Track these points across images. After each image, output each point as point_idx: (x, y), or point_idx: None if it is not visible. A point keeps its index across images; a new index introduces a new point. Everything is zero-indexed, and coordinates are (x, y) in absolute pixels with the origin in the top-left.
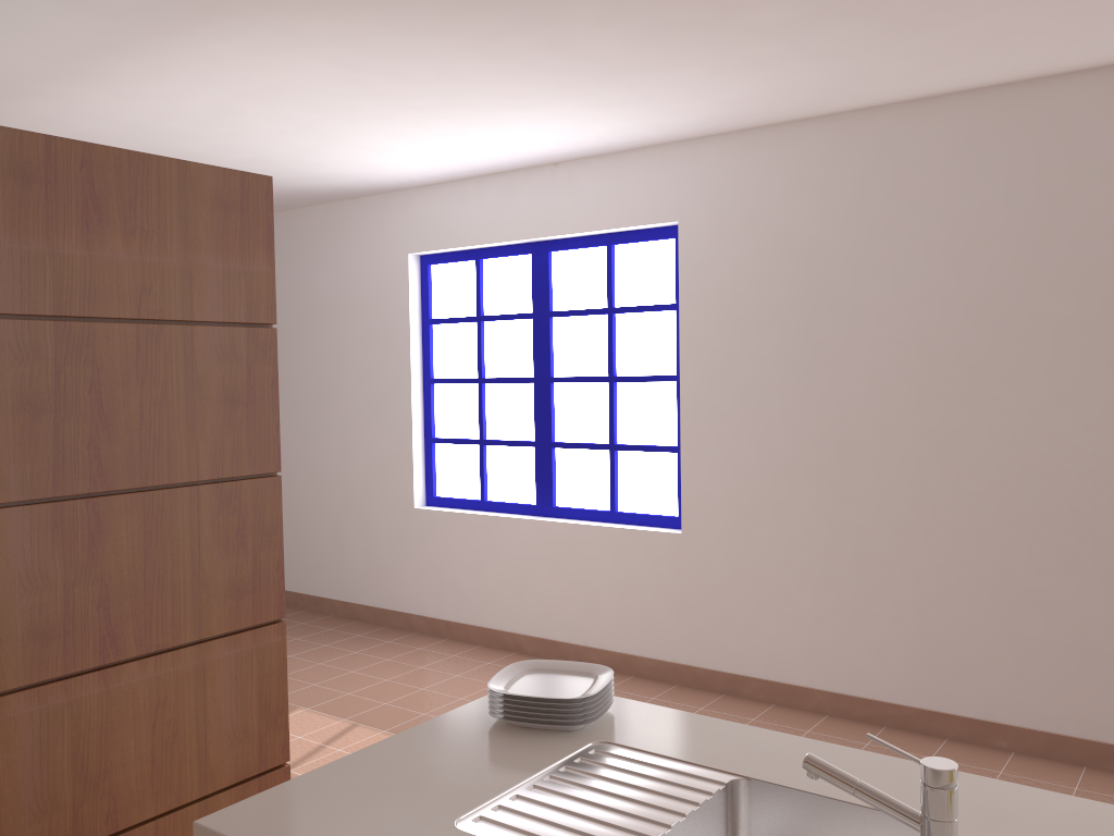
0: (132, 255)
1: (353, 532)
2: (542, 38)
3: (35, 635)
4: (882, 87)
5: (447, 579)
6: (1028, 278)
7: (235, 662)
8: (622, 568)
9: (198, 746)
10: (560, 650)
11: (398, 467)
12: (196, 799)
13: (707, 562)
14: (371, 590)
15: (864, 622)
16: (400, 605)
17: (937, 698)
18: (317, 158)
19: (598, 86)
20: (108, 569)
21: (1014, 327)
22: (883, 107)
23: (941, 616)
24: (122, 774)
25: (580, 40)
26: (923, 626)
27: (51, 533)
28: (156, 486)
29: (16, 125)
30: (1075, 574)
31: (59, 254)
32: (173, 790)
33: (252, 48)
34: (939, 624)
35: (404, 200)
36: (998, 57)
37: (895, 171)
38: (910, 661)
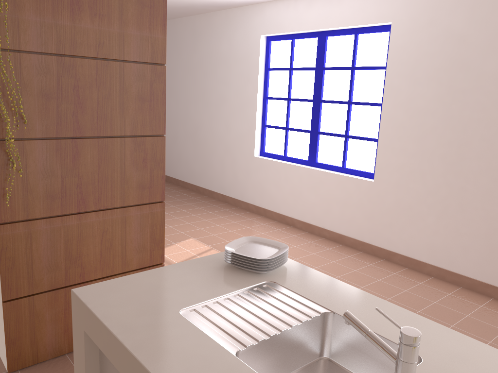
0: (94, 26)
1: (228, 164)
2: None
3: (48, 196)
4: None
5: (265, 190)
6: None
7: (140, 217)
8: (343, 195)
9: (121, 251)
10: (311, 228)
11: (249, 137)
12: (121, 273)
13: (384, 196)
14: (233, 191)
15: (459, 235)
16: (245, 199)
17: (491, 278)
18: None
19: None
20: (81, 171)
21: None
22: None
23: None
24: (87, 258)
25: None
26: (489, 242)
27: (55, 153)
28: (105, 136)
29: None
30: None
31: (59, 24)
32: (110, 268)
33: None
34: None
35: (260, 8)
36: None
37: None
38: (480, 258)
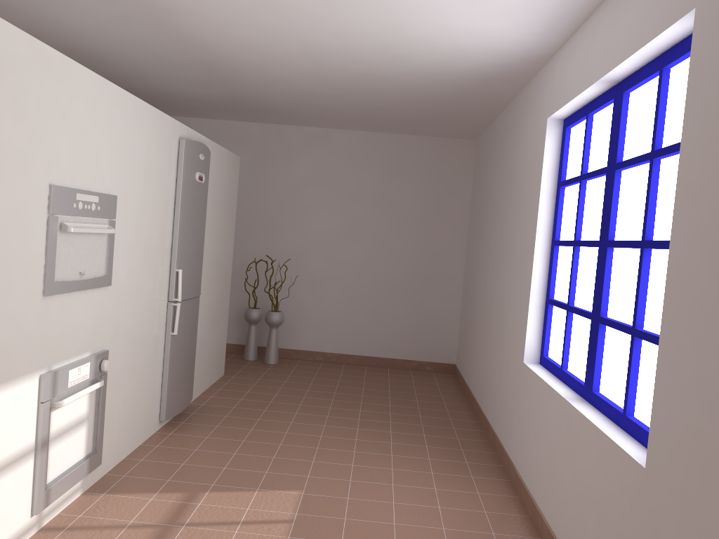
0: None
1: (503, 374)
2: None
3: None
4: None
5: (526, 438)
6: None
7: None
8: (602, 489)
9: None
10: None
11: (522, 322)
12: None
13: (659, 524)
14: (502, 429)
15: None
16: (509, 450)
17: None
18: (411, 32)
19: None
20: None
21: None
22: None
23: None
24: None
25: None
26: None
27: None
28: None
29: (222, 42)
30: None
31: None
32: None
33: None
34: None
35: (551, 67)
36: None
37: None
38: None
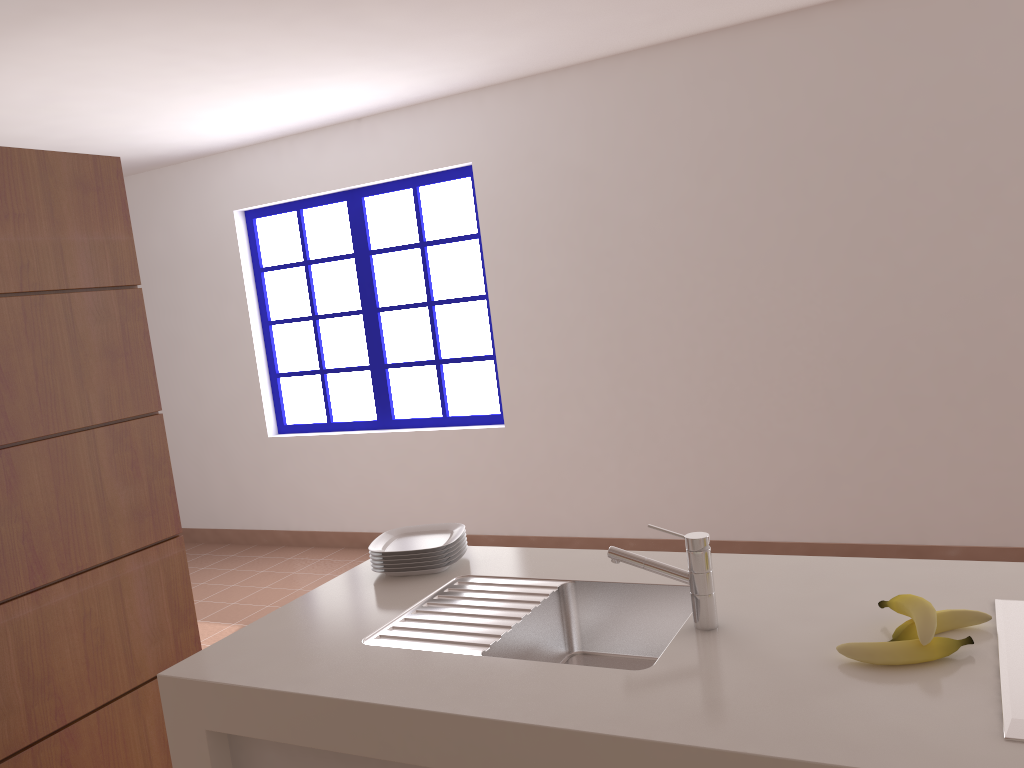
0: (8, 237)
1: (214, 467)
2: (339, 17)
3: None
4: (627, 37)
5: (306, 495)
6: (756, 185)
7: (145, 574)
8: (459, 463)
9: (124, 646)
10: None
11: (249, 403)
12: (127, 691)
13: (529, 448)
14: (238, 515)
15: (659, 478)
16: (266, 524)
17: (721, 530)
18: (139, 131)
19: (391, 52)
20: (26, 508)
21: (749, 226)
22: (630, 52)
23: (718, 465)
24: (63, 677)
25: (372, 17)
26: (705, 474)
27: None
28: (56, 433)
29: None
30: (813, 416)
31: None
32: (108, 685)
33: (79, 41)
34: (717, 471)
35: (223, 162)
36: (714, 8)
37: (645, 106)
38: (698, 504)
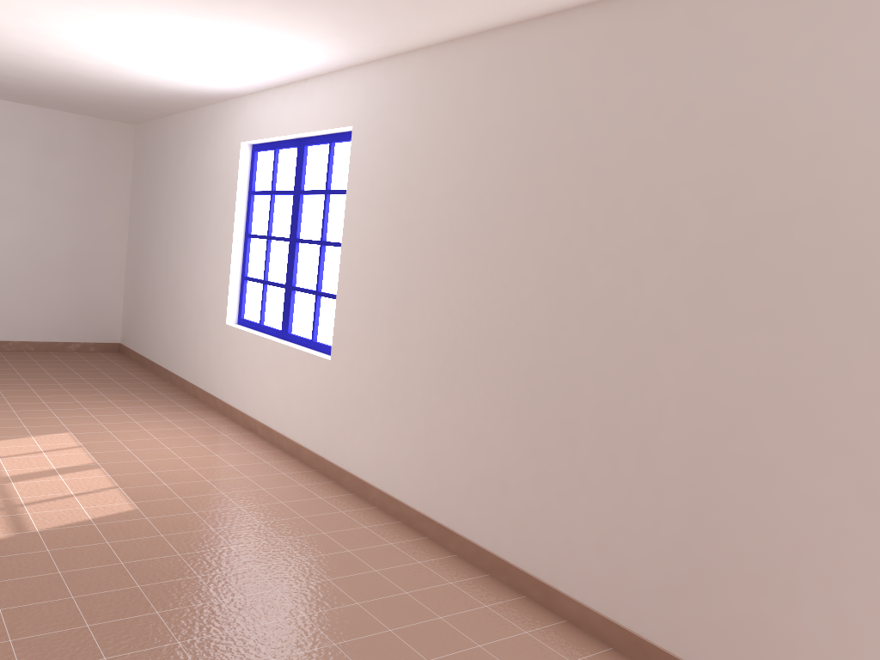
0: None
1: (201, 337)
2: None
3: None
4: (421, 24)
5: (234, 376)
6: (507, 182)
7: None
8: (303, 381)
9: None
10: (272, 435)
11: (222, 294)
12: None
13: (339, 383)
14: (204, 379)
15: (401, 440)
16: (214, 391)
17: (428, 505)
18: (144, 66)
19: (218, 15)
20: None
21: (496, 221)
22: (453, 41)
23: (437, 443)
24: None
25: None
26: (427, 449)
27: None
28: None
29: None
30: (503, 422)
31: None
32: None
33: None
34: (435, 449)
35: (243, 104)
36: None
37: (453, 93)
38: (419, 475)
